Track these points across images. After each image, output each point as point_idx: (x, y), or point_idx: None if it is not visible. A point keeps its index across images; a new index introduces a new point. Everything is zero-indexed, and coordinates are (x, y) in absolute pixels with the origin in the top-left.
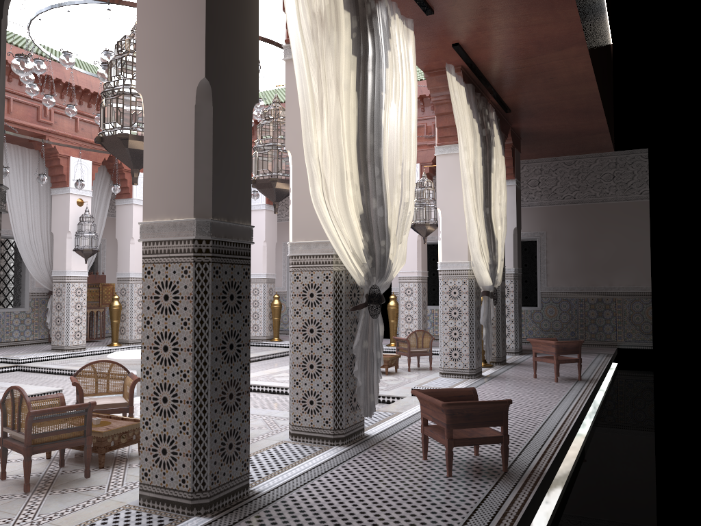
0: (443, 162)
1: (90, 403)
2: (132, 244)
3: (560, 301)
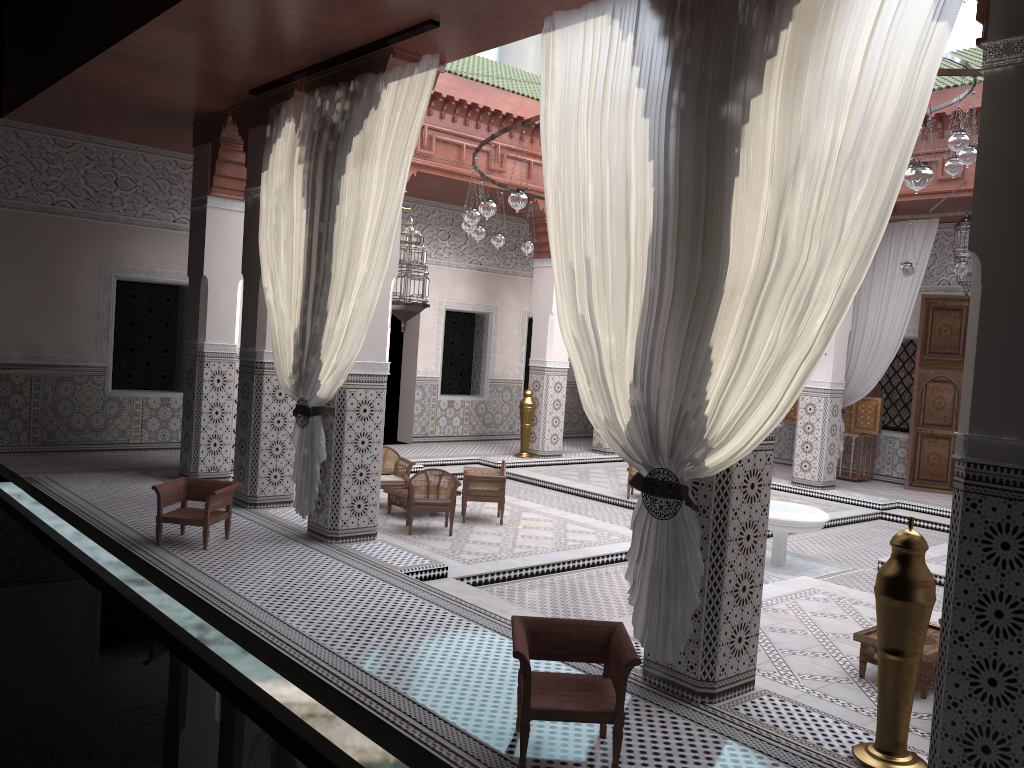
0: None
1: None
2: None
3: None
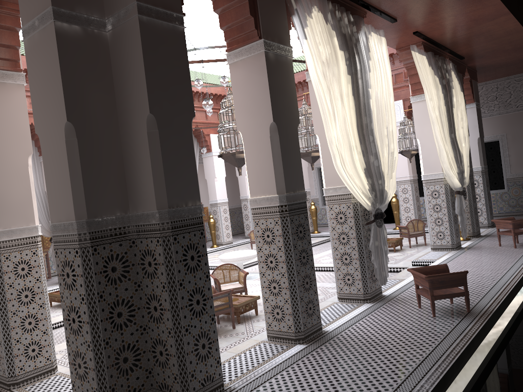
0: (417, 107)
1: (230, 290)
2: (216, 181)
3: (522, 183)
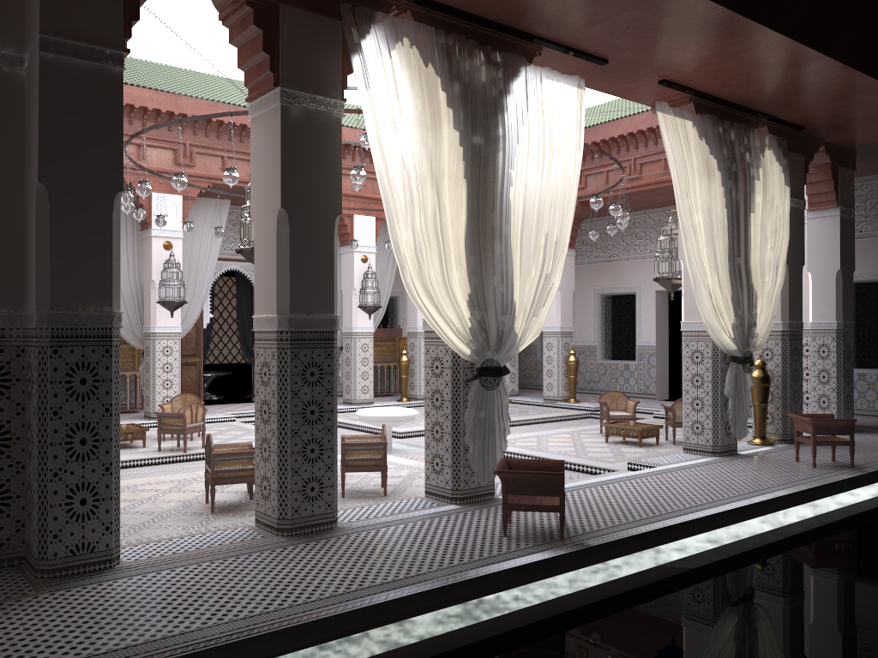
0: None
1: None
2: None
3: None
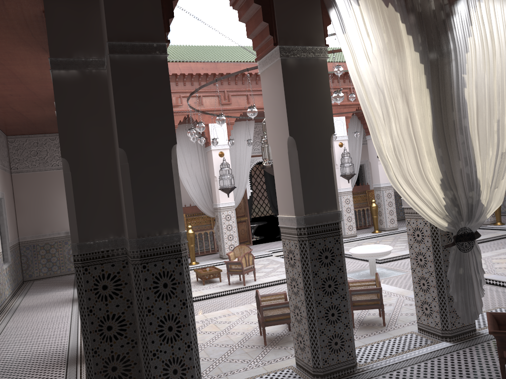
0: None
1: None
2: (379, 164)
3: None
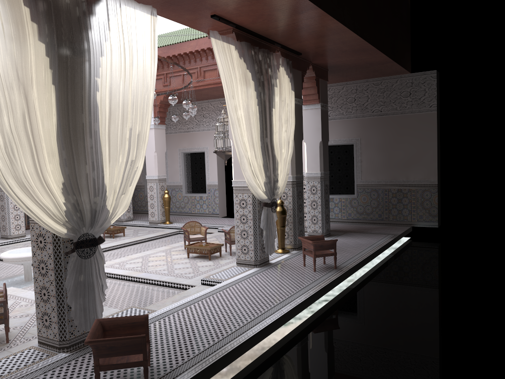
0: None
1: None
2: None
3: (370, 191)
